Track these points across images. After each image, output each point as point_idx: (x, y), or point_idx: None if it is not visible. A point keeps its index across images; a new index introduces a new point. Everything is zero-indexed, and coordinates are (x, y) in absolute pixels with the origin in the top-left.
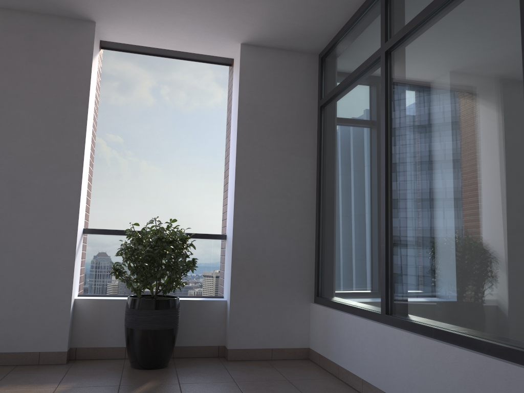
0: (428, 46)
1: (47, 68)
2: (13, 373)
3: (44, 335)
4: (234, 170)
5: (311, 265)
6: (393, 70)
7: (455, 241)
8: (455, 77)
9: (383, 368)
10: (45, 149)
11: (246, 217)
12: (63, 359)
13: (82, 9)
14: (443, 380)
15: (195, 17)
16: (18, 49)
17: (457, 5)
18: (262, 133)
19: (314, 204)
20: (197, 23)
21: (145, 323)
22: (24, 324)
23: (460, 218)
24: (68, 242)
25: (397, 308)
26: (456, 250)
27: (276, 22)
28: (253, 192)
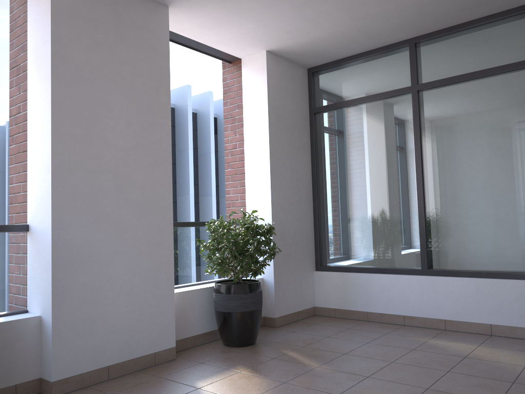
0: (467, 98)
1: (133, 51)
2: (162, 375)
3: (157, 335)
4: (265, 164)
5: (312, 242)
6: (426, 105)
7: (499, 220)
8: (497, 124)
9: (431, 303)
10: (140, 141)
11: (278, 205)
12: (173, 355)
13: None
14: (500, 299)
15: (263, 26)
16: (105, 23)
17: (498, 80)
18: (282, 133)
19: (311, 193)
20: (258, 30)
21: (251, 305)
22: (140, 327)
23: (504, 207)
24: (167, 238)
25: (439, 264)
26: (501, 226)
27: (314, 43)
28: (280, 184)
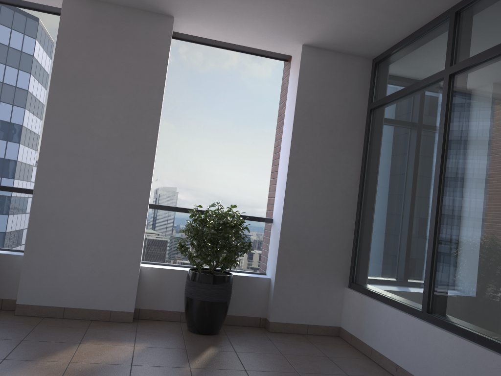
0: (497, 80)
1: (129, 58)
2: (91, 328)
3: (115, 296)
4: (286, 162)
5: (348, 254)
6: (456, 93)
7: None
8: None
9: (420, 359)
10: (124, 132)
11: (295, 206)
12: (130, 319)
13: (165, 6)
14: None
15: (267, 20)
16: (104, 39)
17: None
18: (315, 130)
19: (356, 199)
20: (268, 25)
21: (204, 295)
22: (99, 286)
23: None
24: (139, 217)
25: (439, 309)
26: None
27: (341, 30)
28: (303, 184)
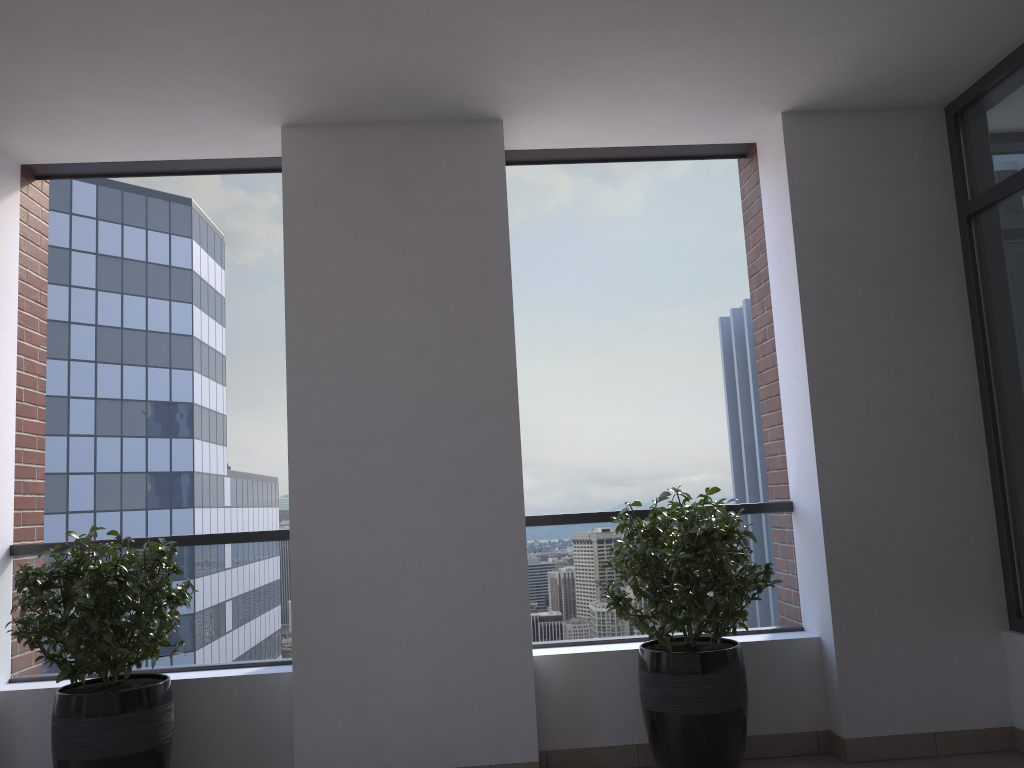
0: None
1: (429, 223)
2: None
3: (493, 732)
4: (801, 371)
5: (992, 552)
6: None
7: None
8: None
9: None
10: (446, 377)
11: (843, 464)
12: None
13: (484, 102)
14: None
15: (703, 78)
16: (374, 195)
17: None
18: (850, 289)
19: (980, 423)
20: (704, 89)
21: (692, 702)
22: (455, 714)
23: None
24: (511, 551)
25: None
26: None
27: (873, 61)
28: (849, 412)
